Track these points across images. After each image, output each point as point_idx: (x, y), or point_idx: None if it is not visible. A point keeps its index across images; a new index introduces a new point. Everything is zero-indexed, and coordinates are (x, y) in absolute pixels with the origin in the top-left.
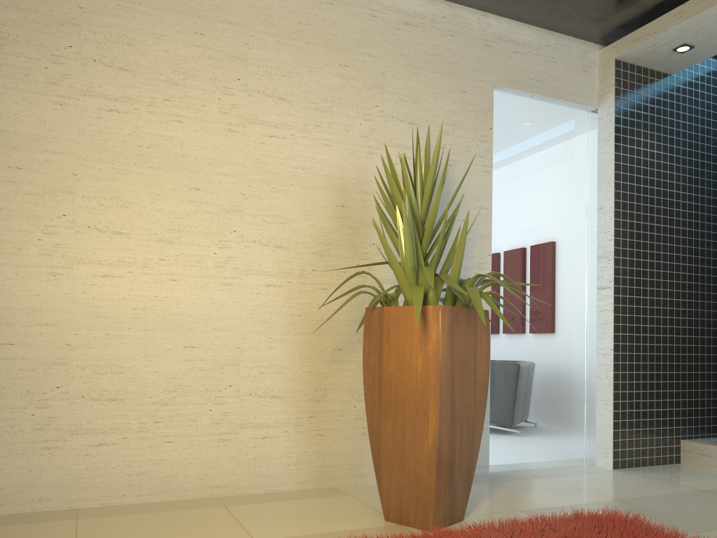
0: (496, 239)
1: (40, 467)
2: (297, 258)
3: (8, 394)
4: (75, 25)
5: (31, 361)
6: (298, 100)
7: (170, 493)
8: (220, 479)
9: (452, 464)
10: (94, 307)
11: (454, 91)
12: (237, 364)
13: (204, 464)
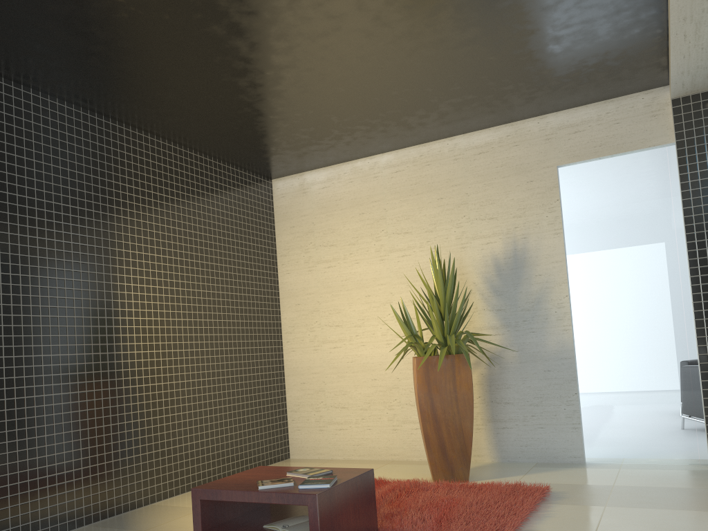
0: (576, 282)
1: (319, 438)
2: (424, 323)
3: (305, 405)
4: (311, 232)
5: (311, 390)
6: (415, 230)
7: (372, 456)
8: (395, 450)
9: (443, 446)
10: (331, 363)
11: (521, 184)
12: (397, 387)
13: (386, 442)
